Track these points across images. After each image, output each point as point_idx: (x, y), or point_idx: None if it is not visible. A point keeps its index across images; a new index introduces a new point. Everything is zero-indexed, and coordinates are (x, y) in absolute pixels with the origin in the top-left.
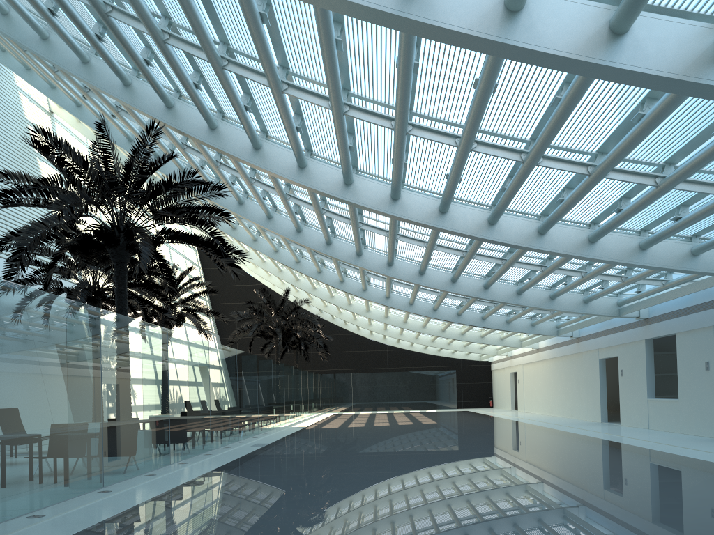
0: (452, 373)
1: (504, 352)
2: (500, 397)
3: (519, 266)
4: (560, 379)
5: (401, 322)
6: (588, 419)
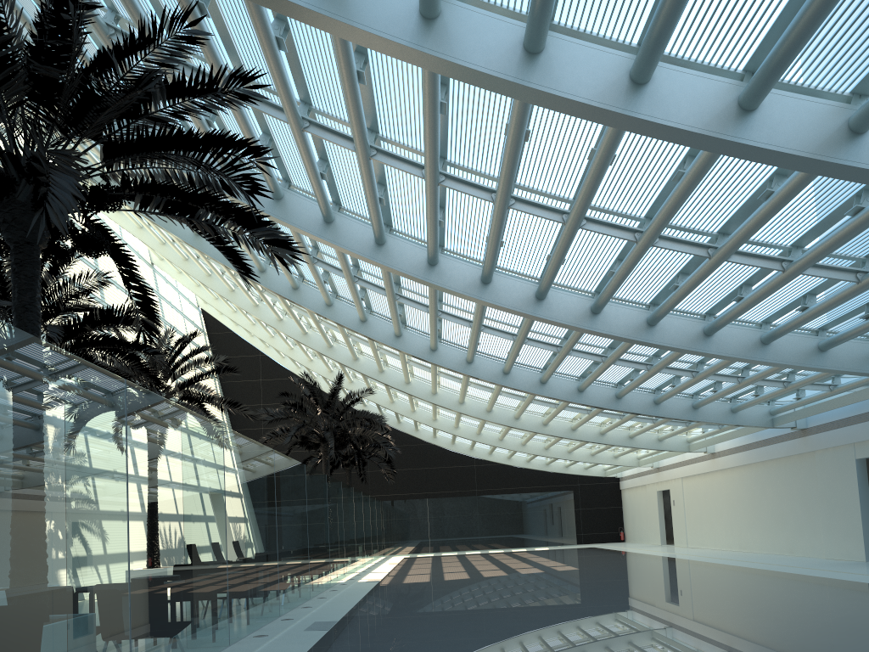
0: (568, 494)
1: (653, 461)
2: (639, 527)
3: (814, 273)
4: (763, 496)
5: (512, 418)
6: (834, 556)
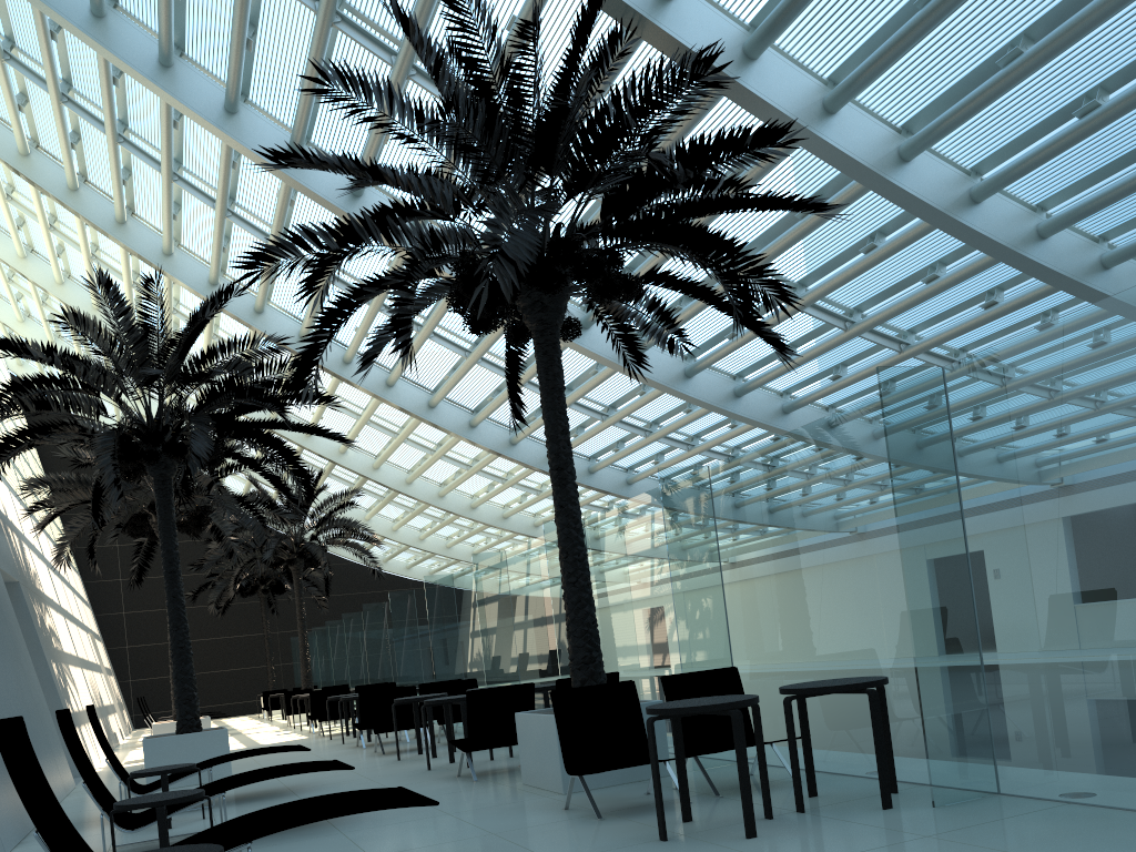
0: None
1: None
2: None
3: None
4: None
5: (532, 526)
6: None
